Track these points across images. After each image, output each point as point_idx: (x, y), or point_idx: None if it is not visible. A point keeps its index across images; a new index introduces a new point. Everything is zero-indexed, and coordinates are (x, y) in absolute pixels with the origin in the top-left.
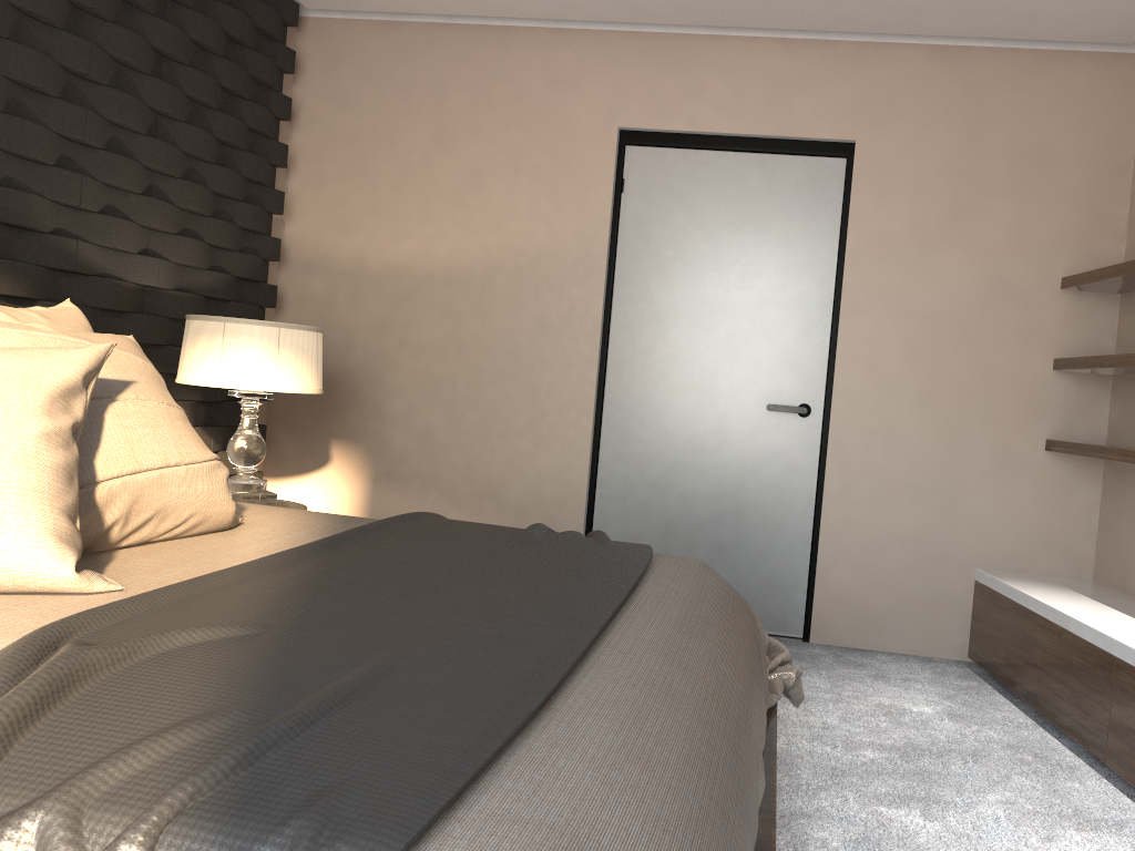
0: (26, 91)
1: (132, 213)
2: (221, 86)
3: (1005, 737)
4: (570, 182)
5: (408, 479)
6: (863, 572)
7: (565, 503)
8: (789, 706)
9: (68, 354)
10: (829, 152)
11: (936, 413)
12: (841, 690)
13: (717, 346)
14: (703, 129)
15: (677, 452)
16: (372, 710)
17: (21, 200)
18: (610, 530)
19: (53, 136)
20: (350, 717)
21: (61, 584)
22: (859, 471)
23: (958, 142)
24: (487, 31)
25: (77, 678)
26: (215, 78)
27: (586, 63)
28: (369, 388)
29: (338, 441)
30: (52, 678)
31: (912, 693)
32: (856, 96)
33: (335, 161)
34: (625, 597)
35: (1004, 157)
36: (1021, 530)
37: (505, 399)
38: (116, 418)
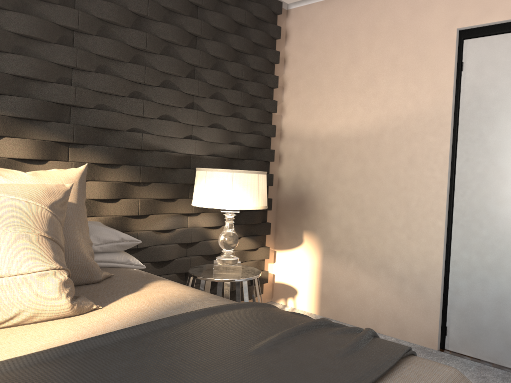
0: (110, 61)
1: (179, 117)
2: (233, 49)
3: None
4: (426, 70)
5: (340, 254)
6: None
7: (428, 276)
8: None
9: None
10: None
11: None
12: None
13: None
14: None
15: (507, 245)
16: None
17: (105, 115)
18: (459, 296)
19: (126, 82)
20: None
21: None
22: None
23: None
24: None
25: None
26: (229, 45)
27: None
28: (320, 202)
29: (306, 231)
30: None
31: None
32: None
33: (303, 81)
34: None
35: None
36: None
37: (391, 208)
38: None
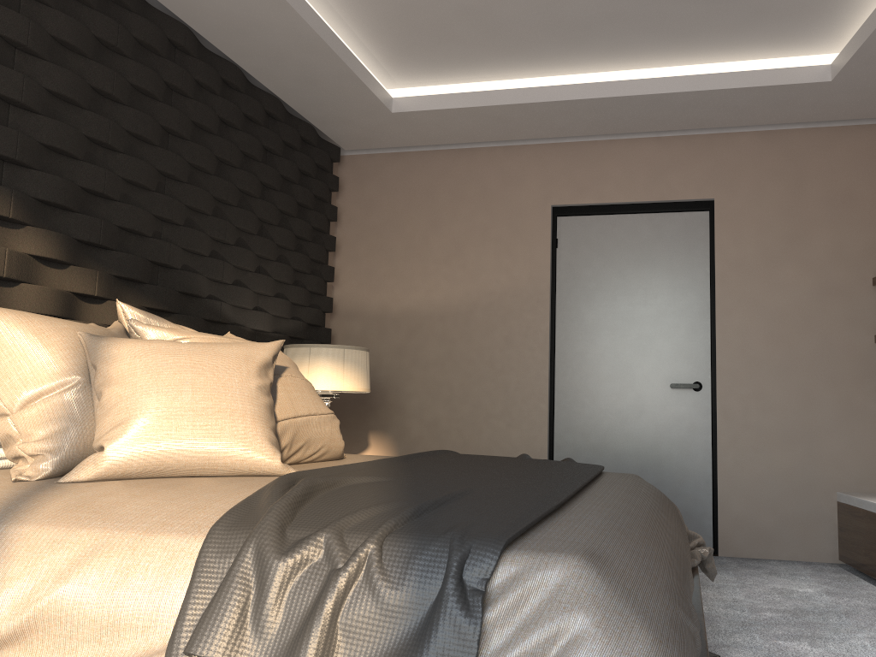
0: (194, 213)
1: (249, 284)
2: (297, 202)
3: (870, 603)
4: (521, 244)
5: None
6: (753, 500)
7: None
8: (707, 590)
9: (263, 345)
10: (696, 208)
11: (792, 381)
12: (745, 581)
13: (631, 346)
14: (608, 200)
15: (609, 423)
16: (470, 502)
17: (192, 277)
18: None
19: (208, 239)
20: (459, 503)
21: (273, 469)
22: (741, 426)
23: (785, 192)
24: (460, 152)
25: (315, 490)
26: (294, 197)
27: (527, 166)
28: (393, 393)
29: (374, 432)
30: (306, 486)
31: (798, 581)
32: (711, 169)
33: (365, 244)
34: (593, 477)
35: (820, 200)
36: (867, 461)
37: (486, 394)
38: (283, 386)
